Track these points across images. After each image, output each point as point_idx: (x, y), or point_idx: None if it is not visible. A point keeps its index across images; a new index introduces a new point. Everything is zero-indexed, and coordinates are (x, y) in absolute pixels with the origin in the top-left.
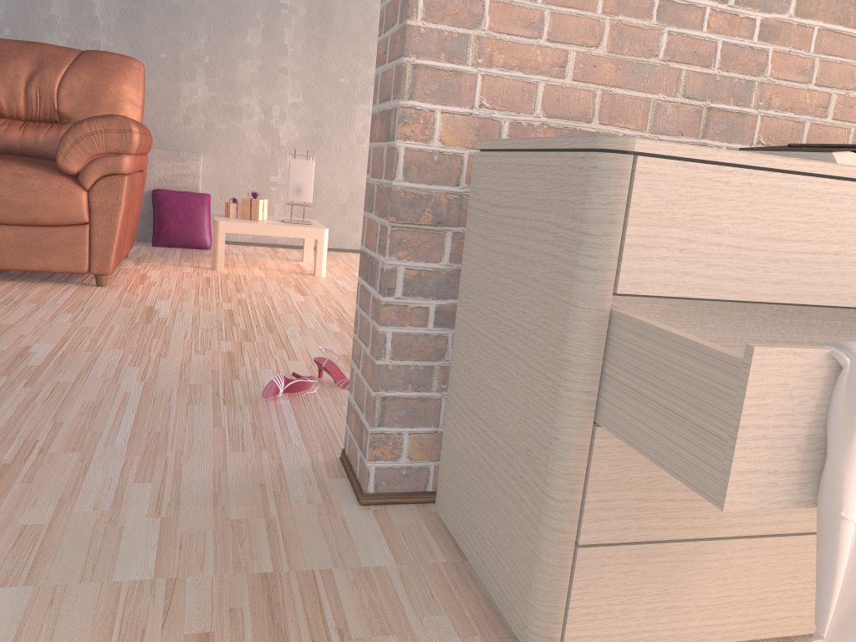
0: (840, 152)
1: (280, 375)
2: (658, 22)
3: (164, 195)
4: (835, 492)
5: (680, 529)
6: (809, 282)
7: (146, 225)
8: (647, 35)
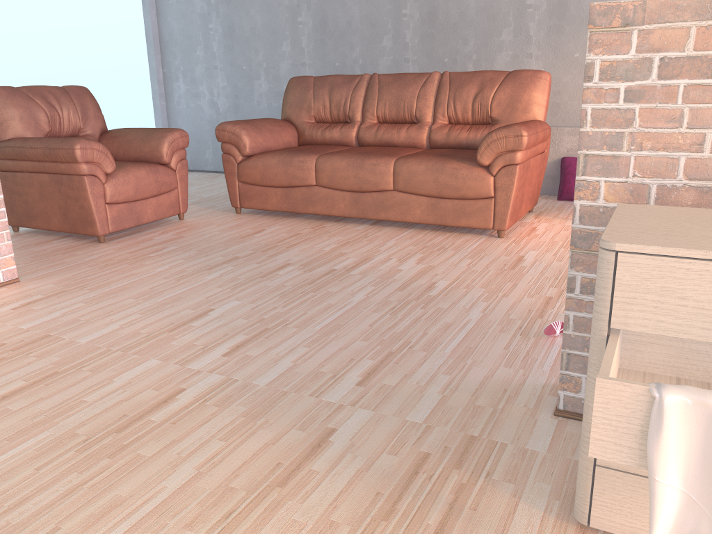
0: None
1: (558, 321)
2: None
3: (568, 161)
4: (650, 464)
5: None
6: None
7: (556, 183)
8: None
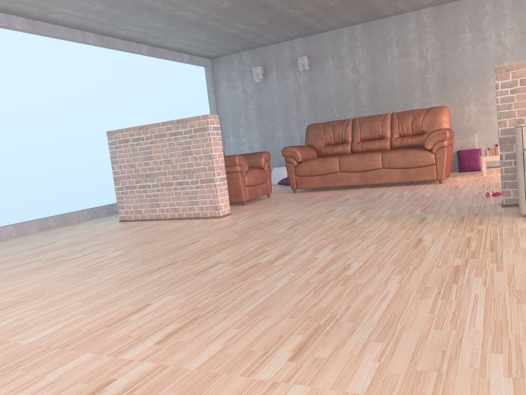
0: None
1: (490, 191)
2: None
3: (461, 152)
4: None
5: None
6: None
7: (455, 165)
8: None
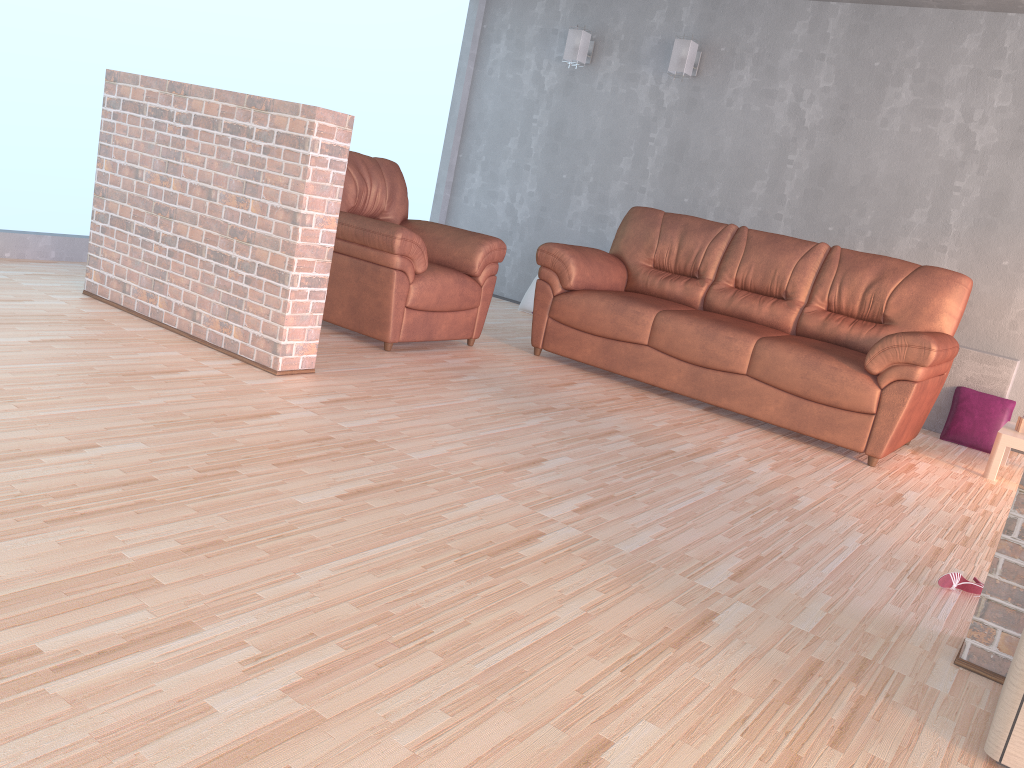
0: None
1: (957, 574)
2: None
3: (965, 393)
4: None
5: None
6: None
7: (941, 417)
8: None
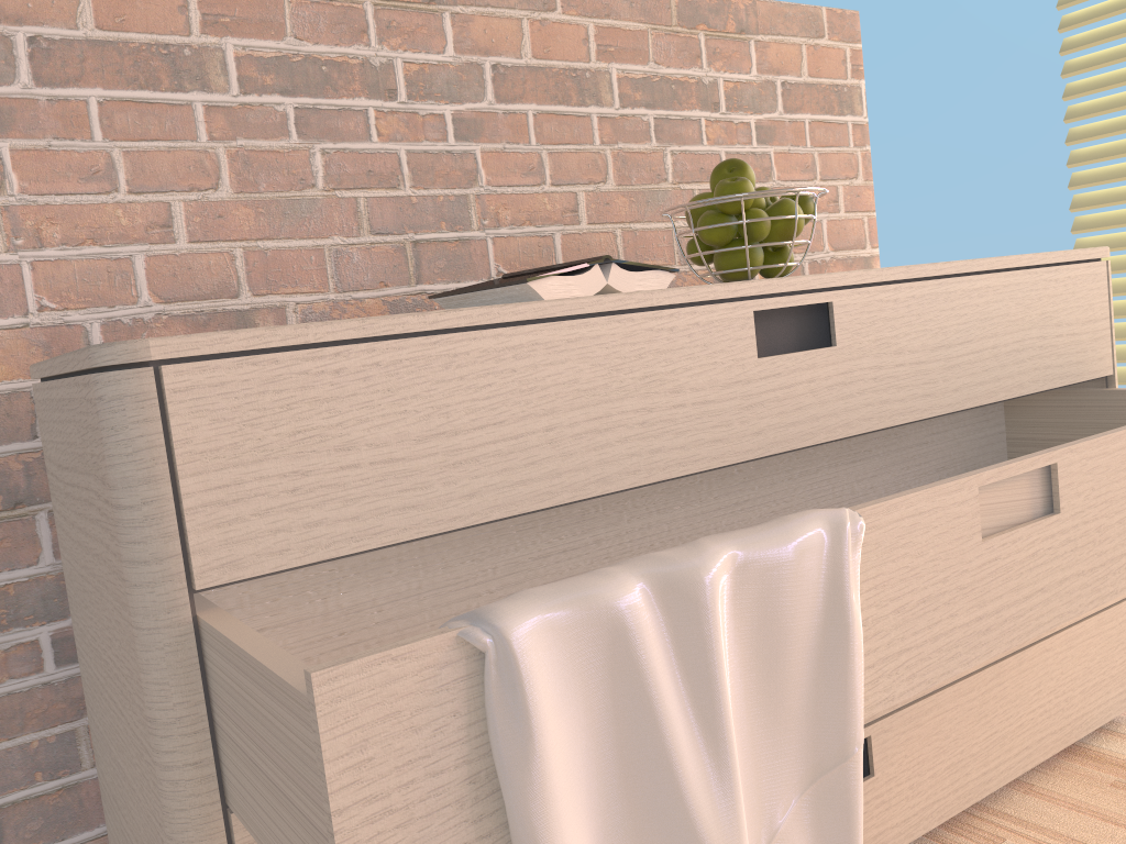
0: (540, 279)
1: None
2: (302, 139)
3: None
4: None
5: None
6: (522, 480)
7: None
8: (291, 160)
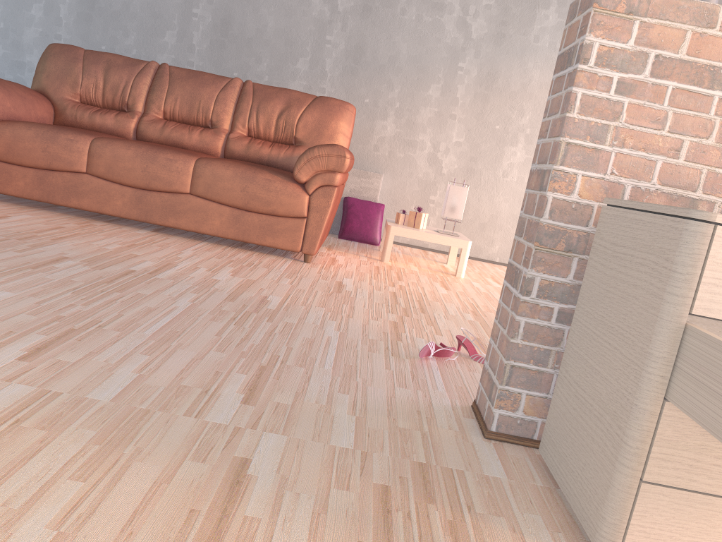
0: None
1: (432, 342)
2: None
3: (352, 201)
4: None
5: (721, 488)
6: None
7: (335, 222)
8: None
